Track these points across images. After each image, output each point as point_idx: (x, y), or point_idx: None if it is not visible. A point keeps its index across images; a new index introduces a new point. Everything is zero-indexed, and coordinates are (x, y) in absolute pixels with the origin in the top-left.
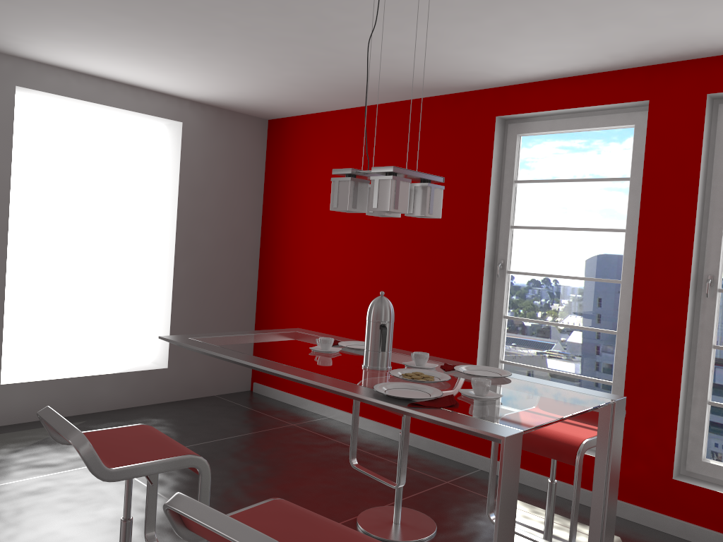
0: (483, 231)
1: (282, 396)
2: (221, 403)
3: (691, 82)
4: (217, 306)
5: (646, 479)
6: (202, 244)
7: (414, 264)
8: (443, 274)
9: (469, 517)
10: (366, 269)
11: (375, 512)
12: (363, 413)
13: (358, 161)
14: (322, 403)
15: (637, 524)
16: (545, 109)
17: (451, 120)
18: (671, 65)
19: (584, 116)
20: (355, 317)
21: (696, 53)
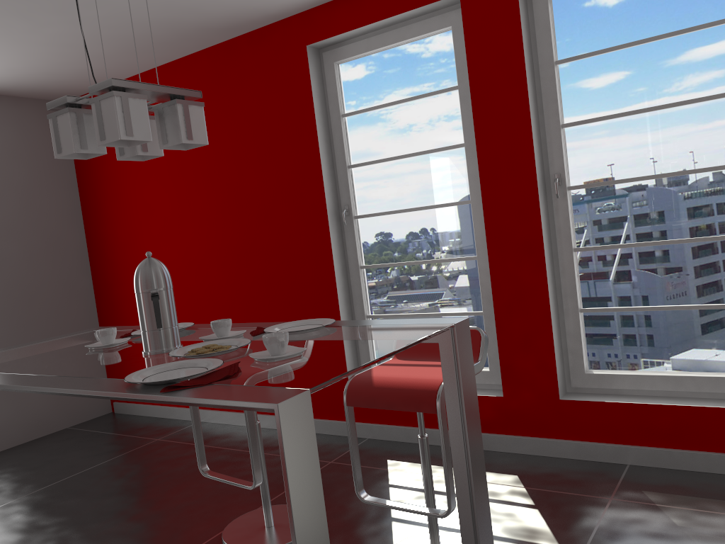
0: (319, 177)
1: (147, 410)
2: (74, 435)
3: None
4: (47, 326)
5: (534, 406)
6: (11, 258)
7: (255, 230)
8: (287, 234)
9: (355, 496)
10: (205, 247)
11: (245, 520)
12: None
13: None
14: None
15: (534, 456)
16: (355, 26)
17: (261, 60)
18: None
19: (399, 28)
20: (206, 304)
21: None
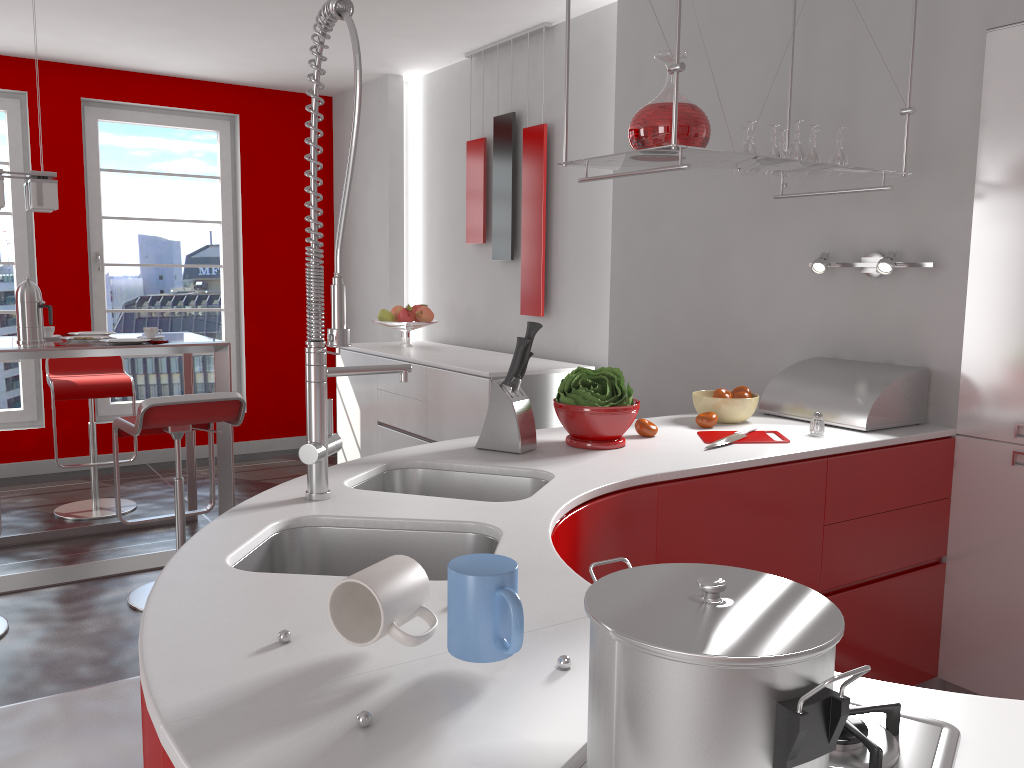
0: None
1: None
2: None
3: (66, 83)
4: None
5: (74, 432)
6: None
7: None
8: None
9: None
10: None
11: None
12: None
13: None
14: None
15: (74, 471)
16: None
17: None
18: (45, 64)
19: None
20: None
21: (73, 61)
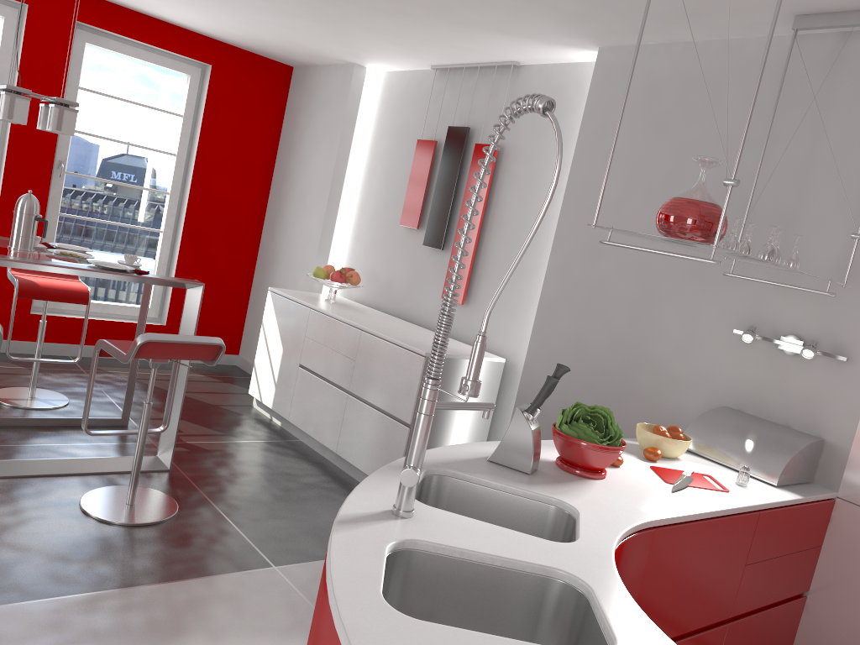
0: None
1: None
2: None
3: (65, 5)
4: None
5: (9, 318)
6: None
7: None
8: None
9: None
10: None
11: None
12: None
13: None
14: None
15: (2, 353)
16: None
17: None
18: None
19: None
20: None
21: None
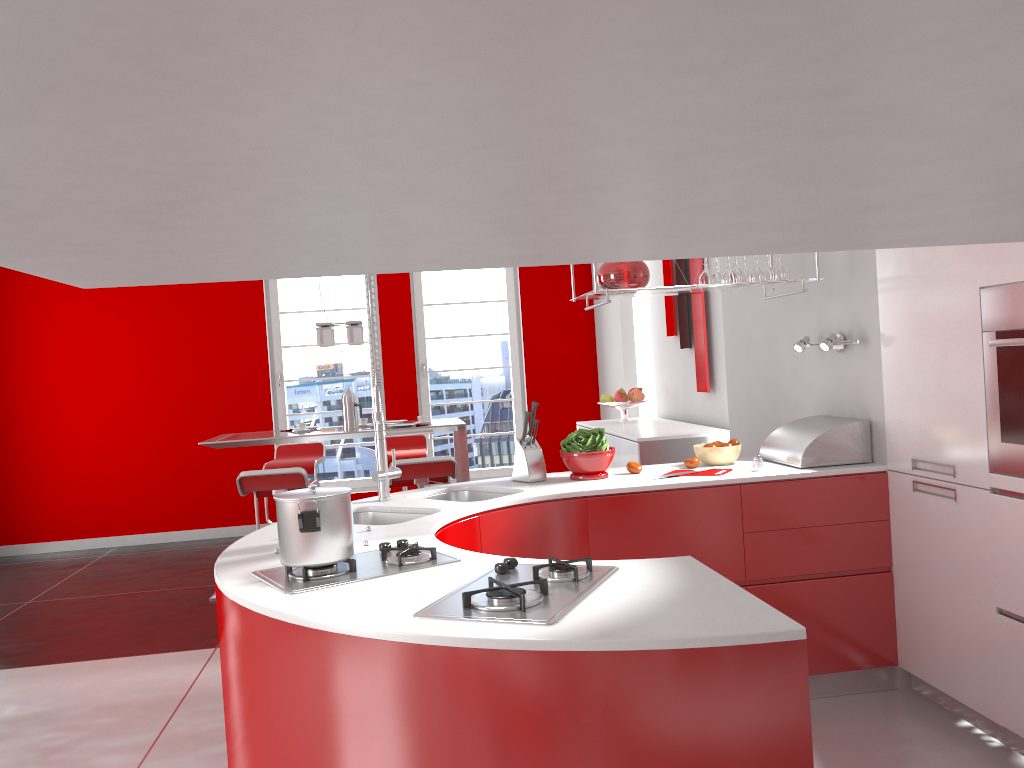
0: (264, 352)
1: (44, 547)
2: None
3: None
4: None
5: None
6: None
7: (200, 386)
8: (231, 390)
9: None
10: (142, 398)
11: None
12: (162, 528)
13: (115, 300)
14: (105, 536)
15: None
16: None
17: None
18: None
19: None
20: (136, 445)
21: None
